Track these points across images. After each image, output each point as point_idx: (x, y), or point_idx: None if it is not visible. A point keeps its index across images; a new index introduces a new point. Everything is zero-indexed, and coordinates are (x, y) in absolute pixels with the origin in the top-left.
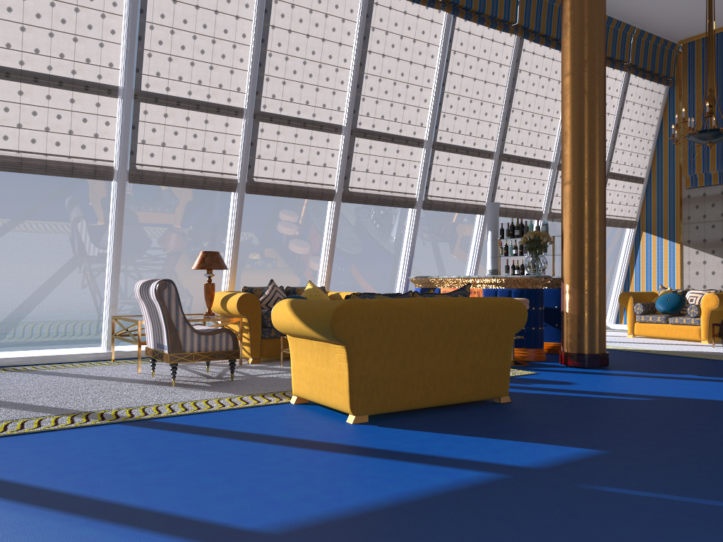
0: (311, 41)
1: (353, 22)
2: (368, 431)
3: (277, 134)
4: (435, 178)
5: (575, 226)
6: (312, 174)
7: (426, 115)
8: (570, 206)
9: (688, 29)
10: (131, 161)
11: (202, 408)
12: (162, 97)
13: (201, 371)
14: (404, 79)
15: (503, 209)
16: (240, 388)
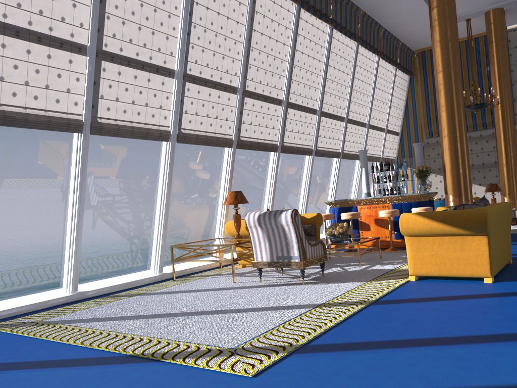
0: (271, 42)
1: (290, 30)
2: (515, 284)
3: (252, 106)
4: (320, 135)
5: (456, 161)
6: (267, 134)
7: (318, 93)
8: (452, 149)
9: (424, 43)
10: (179, 127)
11: (382, 290)
12: (197, 78)
13: (270, 276)
14: (310, 69)
15: (347, 154)
16: (345, 279)
